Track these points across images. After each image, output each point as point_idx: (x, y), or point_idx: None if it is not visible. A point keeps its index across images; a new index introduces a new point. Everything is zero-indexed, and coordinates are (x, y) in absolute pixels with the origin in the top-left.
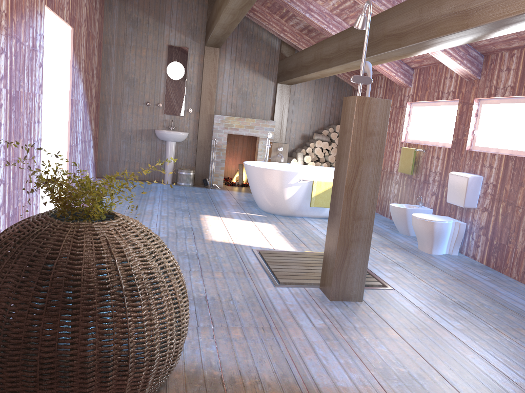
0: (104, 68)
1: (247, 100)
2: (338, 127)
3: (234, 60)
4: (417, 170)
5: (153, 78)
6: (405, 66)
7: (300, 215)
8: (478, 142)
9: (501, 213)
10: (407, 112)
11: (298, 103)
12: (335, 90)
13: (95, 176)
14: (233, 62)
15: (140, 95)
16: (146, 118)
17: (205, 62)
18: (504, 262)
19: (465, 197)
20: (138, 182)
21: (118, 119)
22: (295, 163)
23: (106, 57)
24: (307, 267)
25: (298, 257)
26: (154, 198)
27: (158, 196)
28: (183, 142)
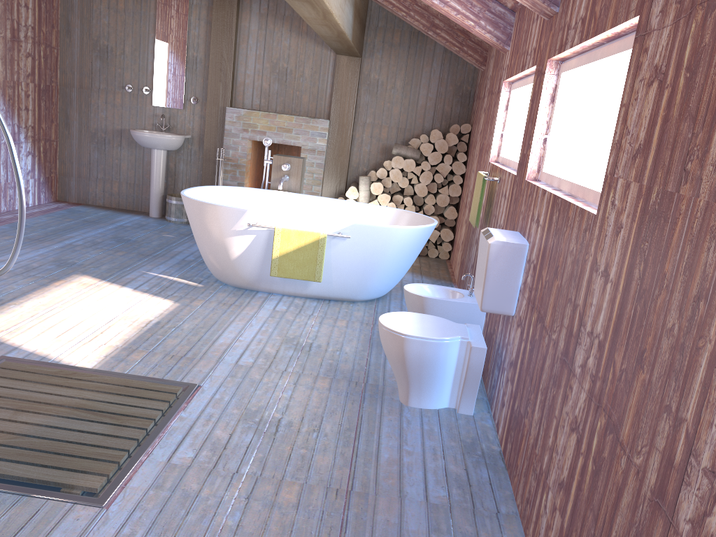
0: (64, 31)
1: (287, 84)
2: (434, 133)
3: (265, 14)
4: (490, 219)
5: (136, 46)
6: (496, 7)
7: (265, 289)
8: (549, 162)
9: (531, 337)
10: (504, 101)
11: (376, 90)
12: (445, 67)
13: (52, 199)
14: (263, 18)
15: (117, 74)
16: (127, 112)
17: (214, 19)
18: (516, 459)
19: (485, 288)
20: (104, 213)
21: (86, 112)
22: (354, 195)
23: (66, 13)
24: (14, 415)
25: (54, 386)
26: (62, 240)
27: (82, 236)
28: (184, 152)
